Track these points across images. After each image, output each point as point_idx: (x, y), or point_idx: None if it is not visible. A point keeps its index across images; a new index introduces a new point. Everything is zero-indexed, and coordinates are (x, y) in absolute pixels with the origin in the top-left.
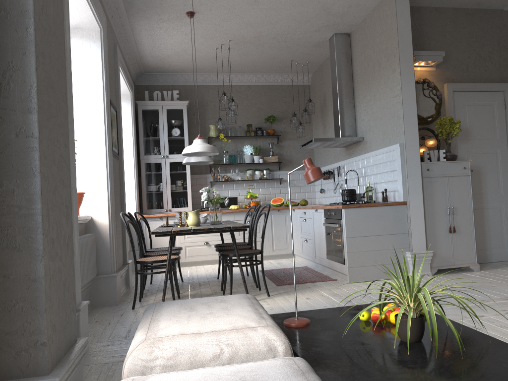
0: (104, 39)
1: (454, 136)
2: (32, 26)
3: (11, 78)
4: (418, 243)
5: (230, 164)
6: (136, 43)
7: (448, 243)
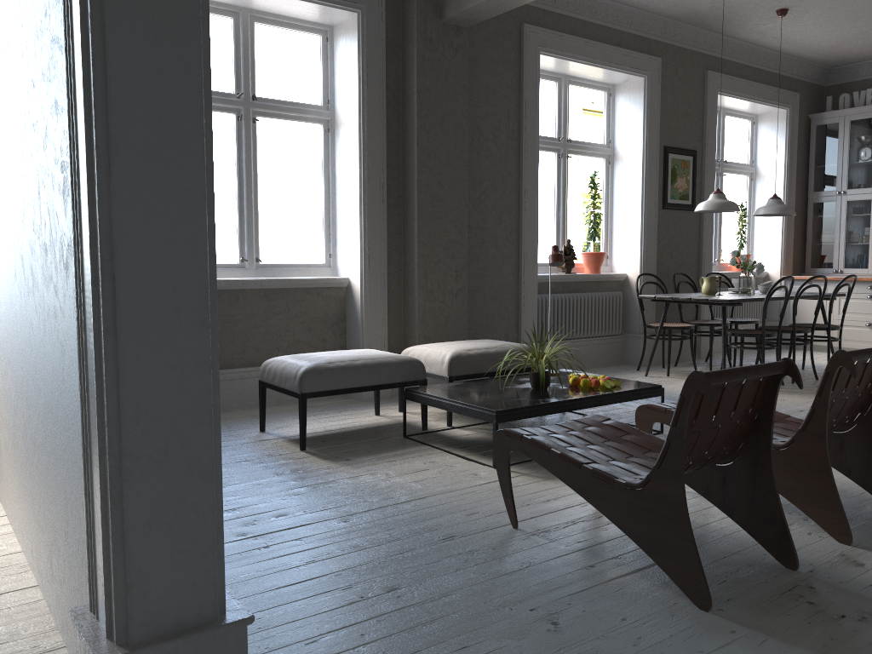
0: (652, 85)
1: None
2: (415, 172)
3: (409, 202)
4: None
5: None
6: (768, 47)
7: None
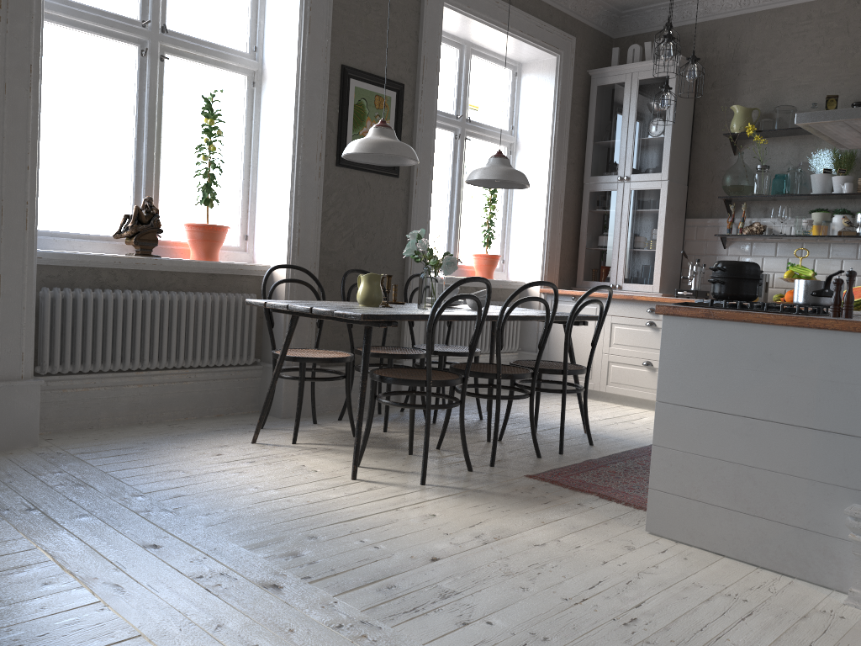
0: None
1: None
2: None
3: None
4: None
5: (765, 196)
6: None
7: None
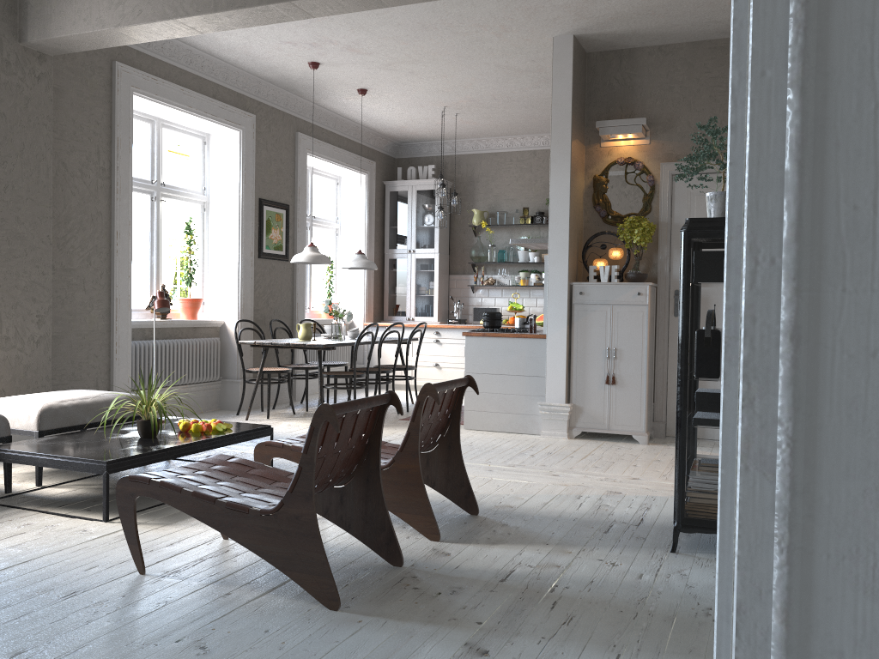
0: (247, 140)
1: (665, 244)
2: None
3: None
4: (555, 392)
5: (494, 263)
6: (350, 119)
7: (603, 398)
